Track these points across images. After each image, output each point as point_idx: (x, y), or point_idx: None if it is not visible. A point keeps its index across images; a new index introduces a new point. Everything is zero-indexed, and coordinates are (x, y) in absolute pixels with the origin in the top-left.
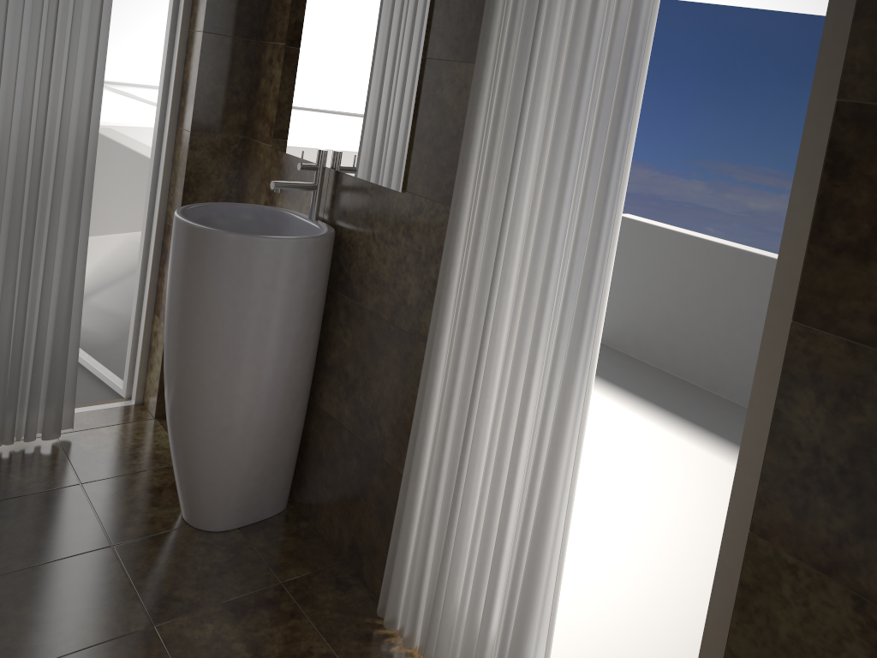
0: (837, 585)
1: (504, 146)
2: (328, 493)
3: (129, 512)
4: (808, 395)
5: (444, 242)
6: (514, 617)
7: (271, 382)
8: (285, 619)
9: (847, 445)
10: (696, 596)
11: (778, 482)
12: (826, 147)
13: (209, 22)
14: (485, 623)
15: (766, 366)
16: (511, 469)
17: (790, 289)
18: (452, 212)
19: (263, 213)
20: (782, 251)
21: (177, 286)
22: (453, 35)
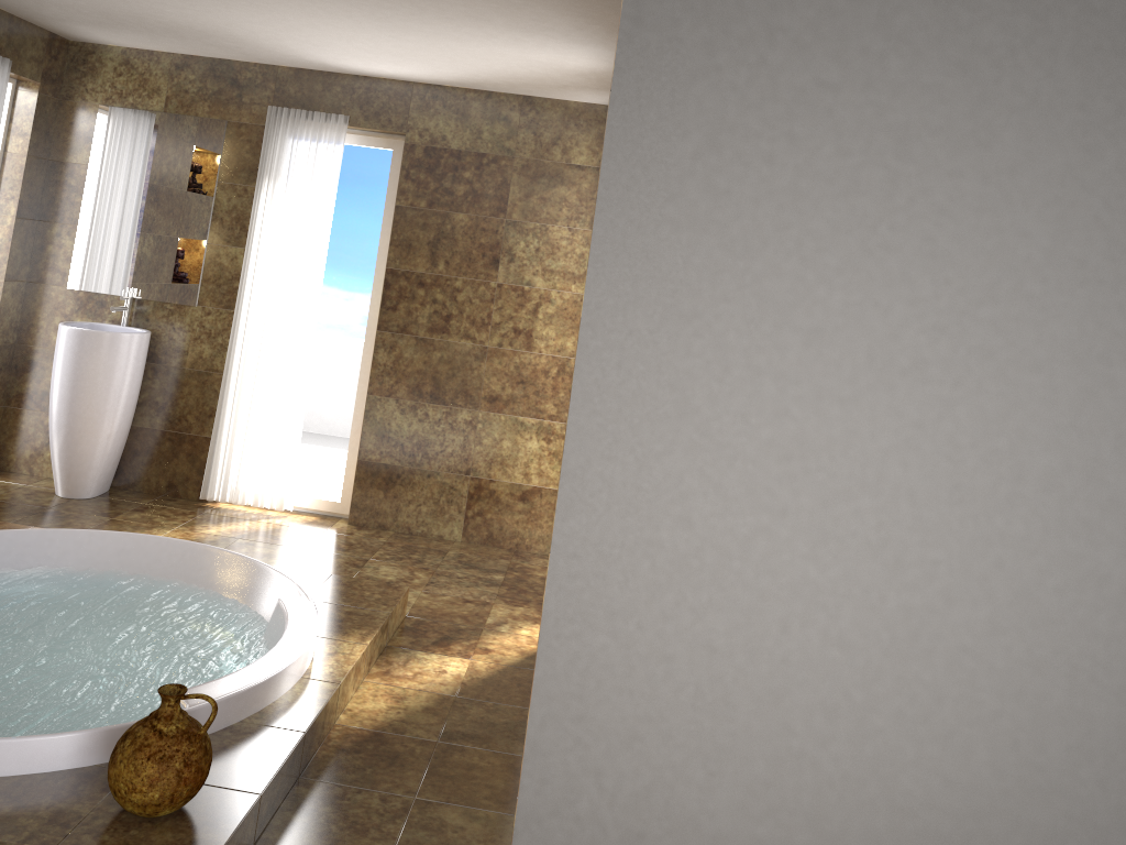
0: (391, 398)
1: (265, 283)
2: (145, 468)
3: (34, 501)
4: (382, 350)
5: (233, 325)
6: (281, 461)
7: (130, 408)
8: (162, 509)
9: (392, 361)
10: (313, 483)
11: (375, 377)
12: (381, 280)
13: (19, 211)
14: (267, 470)
15: (366, 348)
16: (277, 406)
17: (372, 323)
18: (237, 312)
19: (86, 326)
20: (369, 312)
21: (83, 364)
22: (226, 234)
